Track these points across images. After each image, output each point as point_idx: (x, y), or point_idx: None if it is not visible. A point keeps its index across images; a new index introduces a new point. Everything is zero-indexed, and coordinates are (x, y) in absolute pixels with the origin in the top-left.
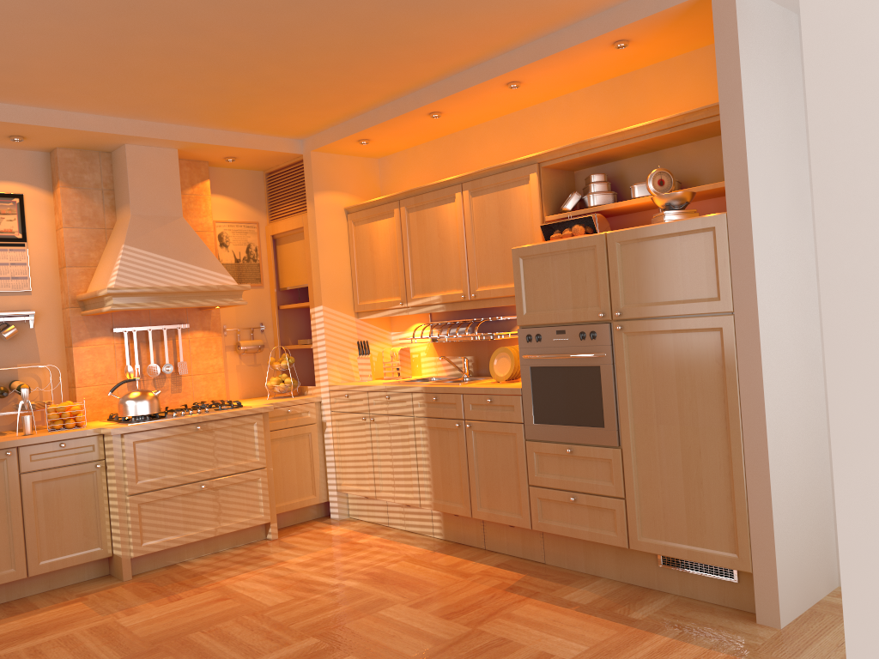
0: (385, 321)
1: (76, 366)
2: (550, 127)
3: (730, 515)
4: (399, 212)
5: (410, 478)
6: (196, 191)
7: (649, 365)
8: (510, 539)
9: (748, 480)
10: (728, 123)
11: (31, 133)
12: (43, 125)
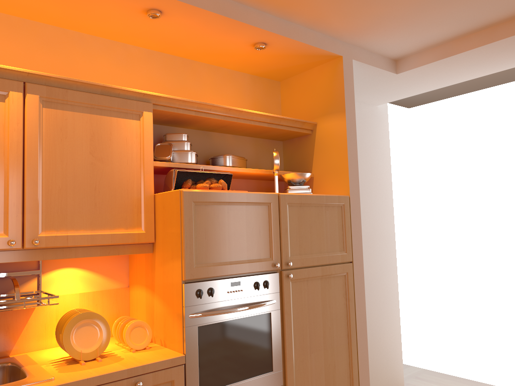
0: None
1: None
2: (101, 65)
3: None
4: None
5: None
6: None
7: (305, 305)
8: None
9: (360, 375)
10: (350, 140)
11: None
12: None
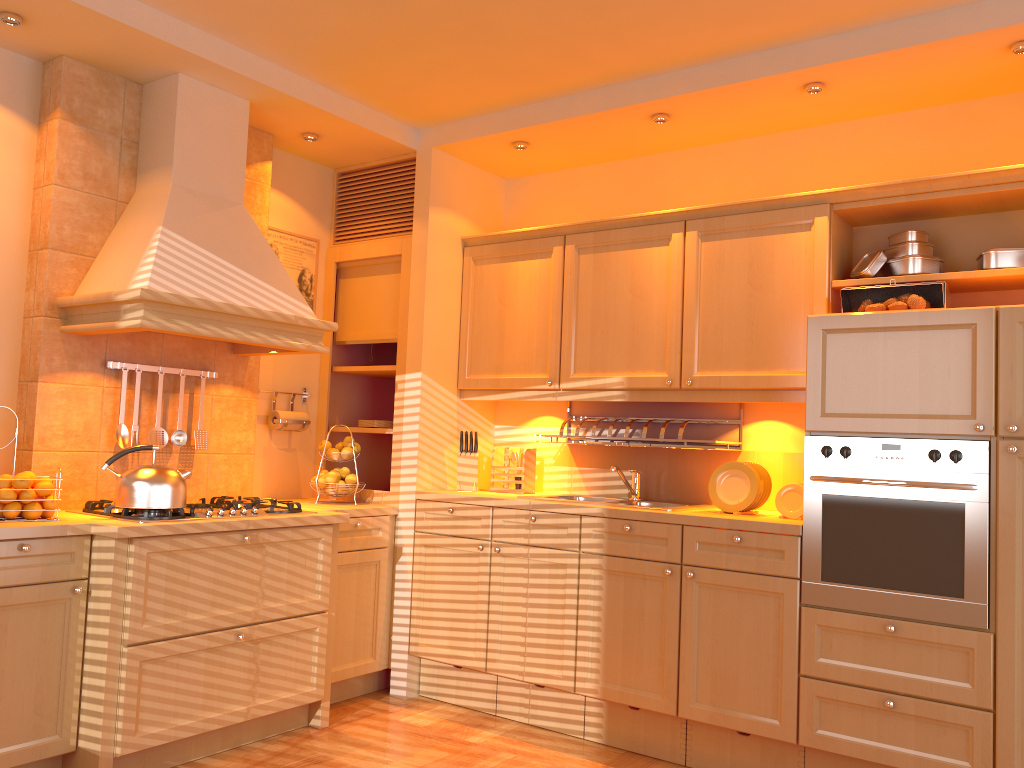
0: (490, 408)
1: (39, 415)
2: (818, 163)
3: None
4: (563, 252)
5: (559, 645)
6: (252, 174)
7: None
8: (737, 754)
9: None
10: None
11: (42, 13)
12: (75, 1)
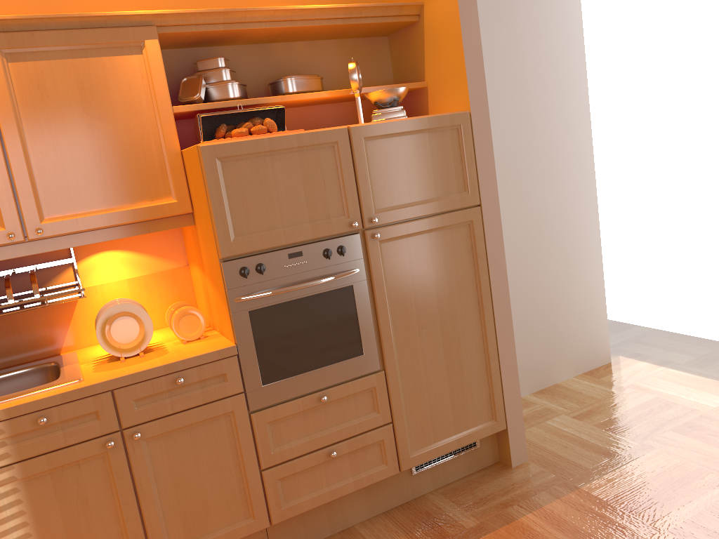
0: None
1: None
2: None
3: (487, 388)
4: None
5: None
6: None
7: (407, 270)
8: None
9: (500, 351)
10: (466, 25)
11: None
12: None
